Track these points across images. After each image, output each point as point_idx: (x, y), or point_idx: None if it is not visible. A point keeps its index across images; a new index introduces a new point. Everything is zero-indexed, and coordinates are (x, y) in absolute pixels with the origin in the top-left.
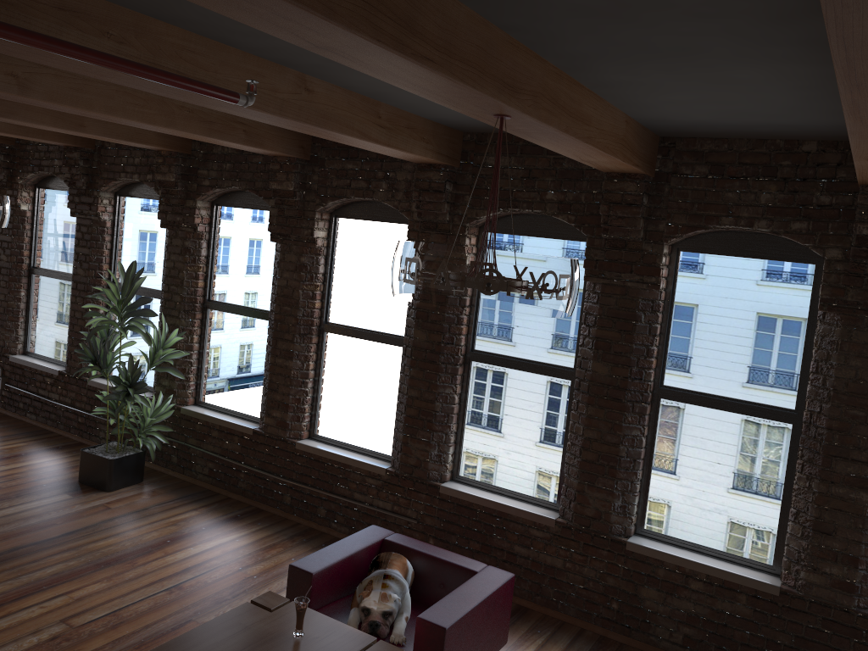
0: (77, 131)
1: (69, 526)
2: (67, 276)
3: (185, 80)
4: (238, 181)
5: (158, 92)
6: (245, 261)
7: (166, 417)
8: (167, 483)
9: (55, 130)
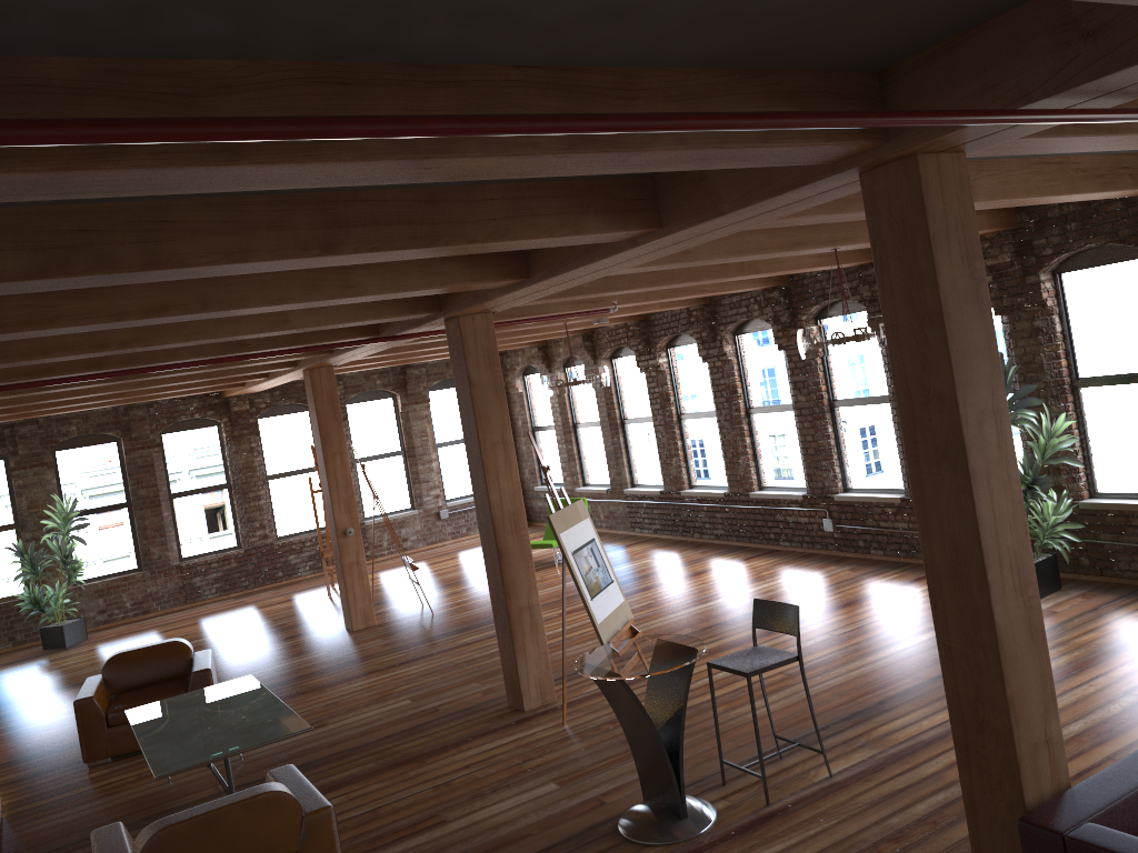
0: None
1: None
2: (878, 399)
3: None
4: (1092, 238)
5: None
6: (1116, 323)
7: (1066, 515)
8: (1090, 586)
9: None
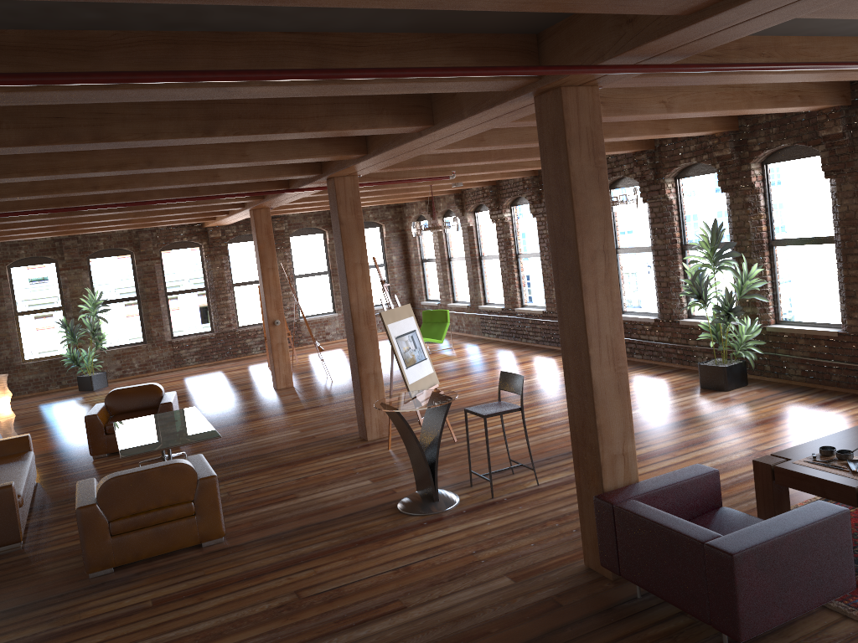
0: (664, 134)
1: (714, 408)
2: (645, 249)
3: (834, 64)
4: (786, 139)
5: (780, 81)
6: (800, 201)
7: (756, 334)
8: (767, 385)
9: (649, 137)
